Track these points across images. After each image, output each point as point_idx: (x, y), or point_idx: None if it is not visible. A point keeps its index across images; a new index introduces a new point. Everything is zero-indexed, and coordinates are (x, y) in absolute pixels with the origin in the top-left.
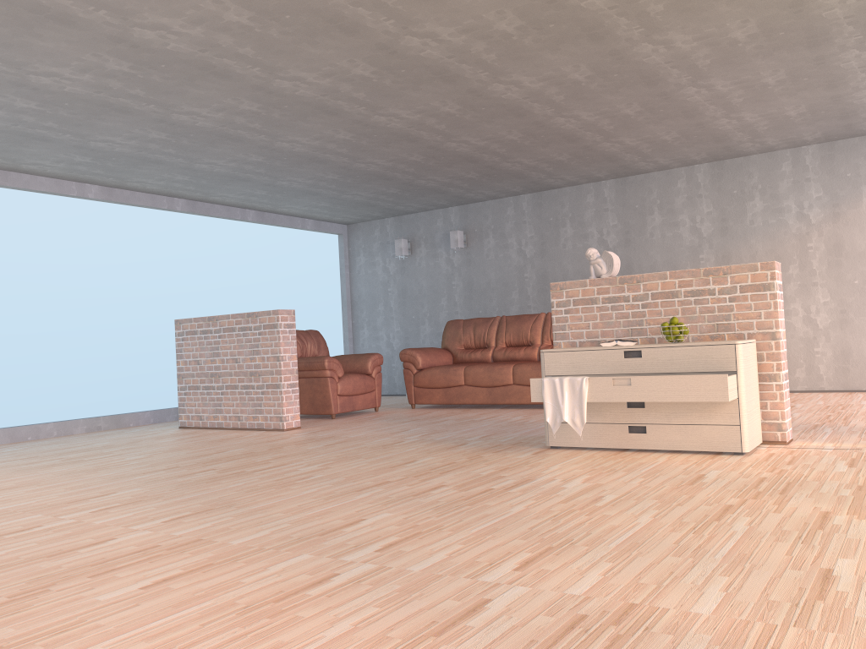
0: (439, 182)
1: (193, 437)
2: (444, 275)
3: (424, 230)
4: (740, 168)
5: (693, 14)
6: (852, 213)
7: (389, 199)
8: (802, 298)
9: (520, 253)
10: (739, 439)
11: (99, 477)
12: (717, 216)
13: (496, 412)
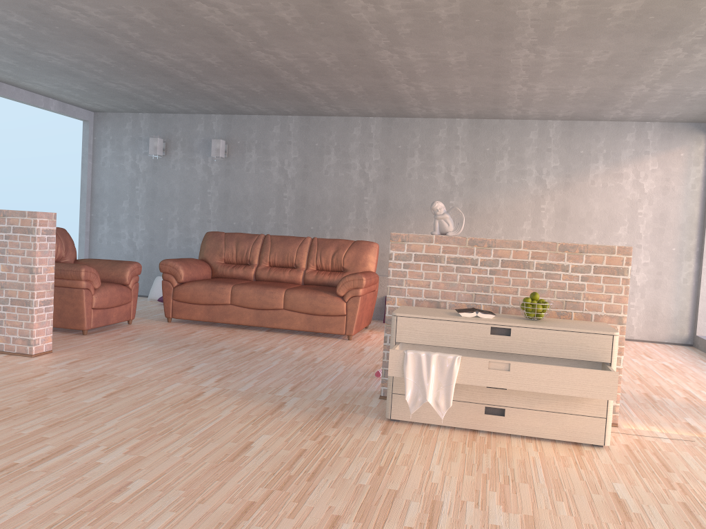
0: (219, 89)
1: None
2: (199, 182)
3: (182, 132)
4: (495, 129)
5: None
6: (580, 185)
7: (155, 96)
8: None
9: (282, 172)
10: (603, 432)
11: None
12: (470, 168)
13: (267, 338)
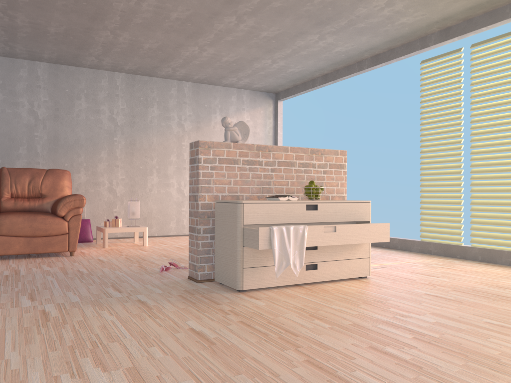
0: None
1: None
2: None
3: None
4: (146, 84)
5: None
6: (206, 129)
7: None
8: (177, 176)
9: None
10: (369, 267)
11: None
12: (129, 113)
13: None
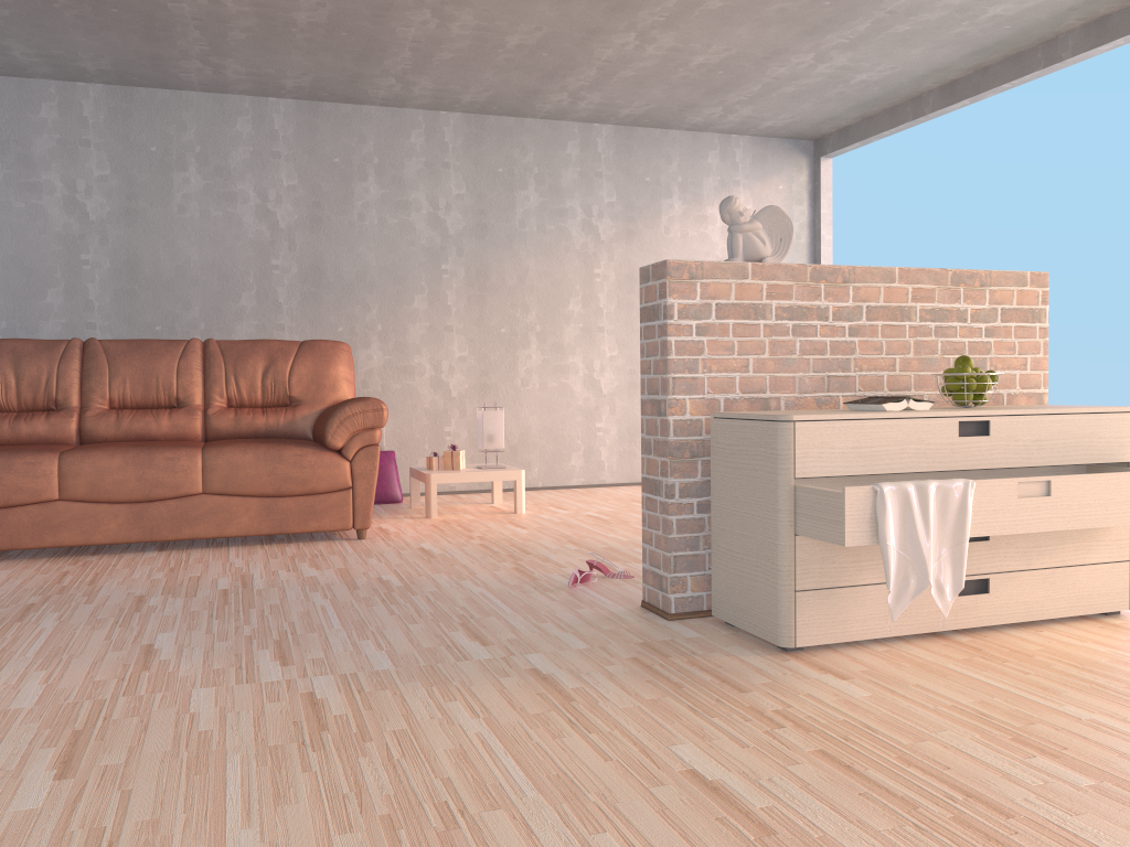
0: None
1: None
2: None
3: None
4: (509, 135)
5: None
6: (650, 234)
7: None
8: (584, 349)
9: (73, 207)
10: (1127, 587)
11: None
12: (472, 205)
13: (195, 563)
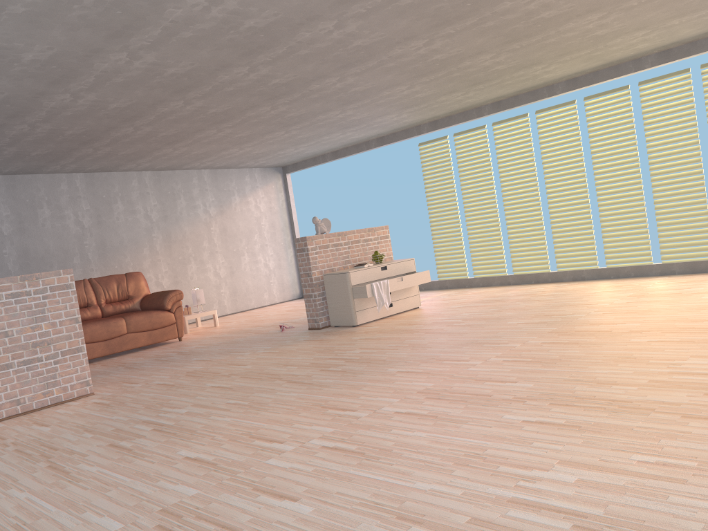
0: None
1: (39, 423)
2: None
3: None
4: (170, 177)
5: (374, 107)
6: (229, 211)
7: None
8: (212, 261)
9: None
10: (419, 300)
11: (306, 393)
12: (161, 208)
13: (141, 355)
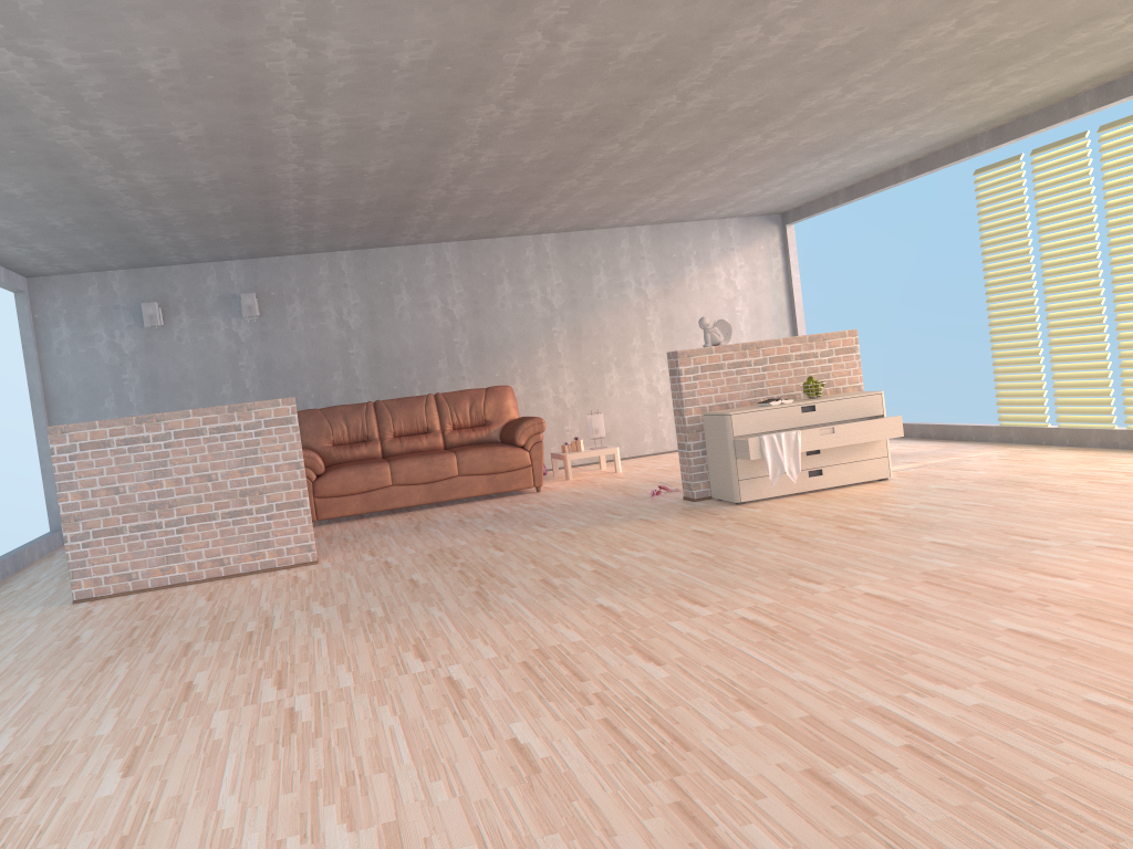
0: (307, 229)
1: (212, 594)
2: (225, 354)
3: (184, 290)
4: (585, 241)
5: (822, 123)
6: (679, 290)
7: (191, 246)
8: (645, 368)
9: (342, 324)
10: (888, 467)
11: (450, 616)
12: (567, 288)
13: (465, 508)
